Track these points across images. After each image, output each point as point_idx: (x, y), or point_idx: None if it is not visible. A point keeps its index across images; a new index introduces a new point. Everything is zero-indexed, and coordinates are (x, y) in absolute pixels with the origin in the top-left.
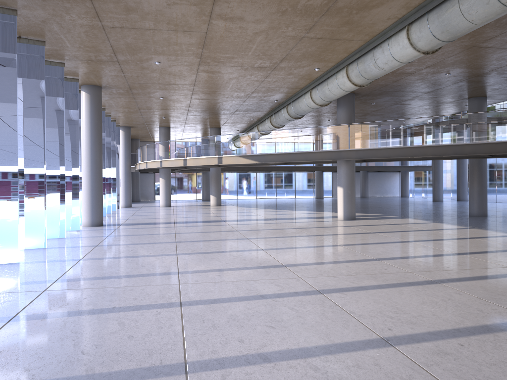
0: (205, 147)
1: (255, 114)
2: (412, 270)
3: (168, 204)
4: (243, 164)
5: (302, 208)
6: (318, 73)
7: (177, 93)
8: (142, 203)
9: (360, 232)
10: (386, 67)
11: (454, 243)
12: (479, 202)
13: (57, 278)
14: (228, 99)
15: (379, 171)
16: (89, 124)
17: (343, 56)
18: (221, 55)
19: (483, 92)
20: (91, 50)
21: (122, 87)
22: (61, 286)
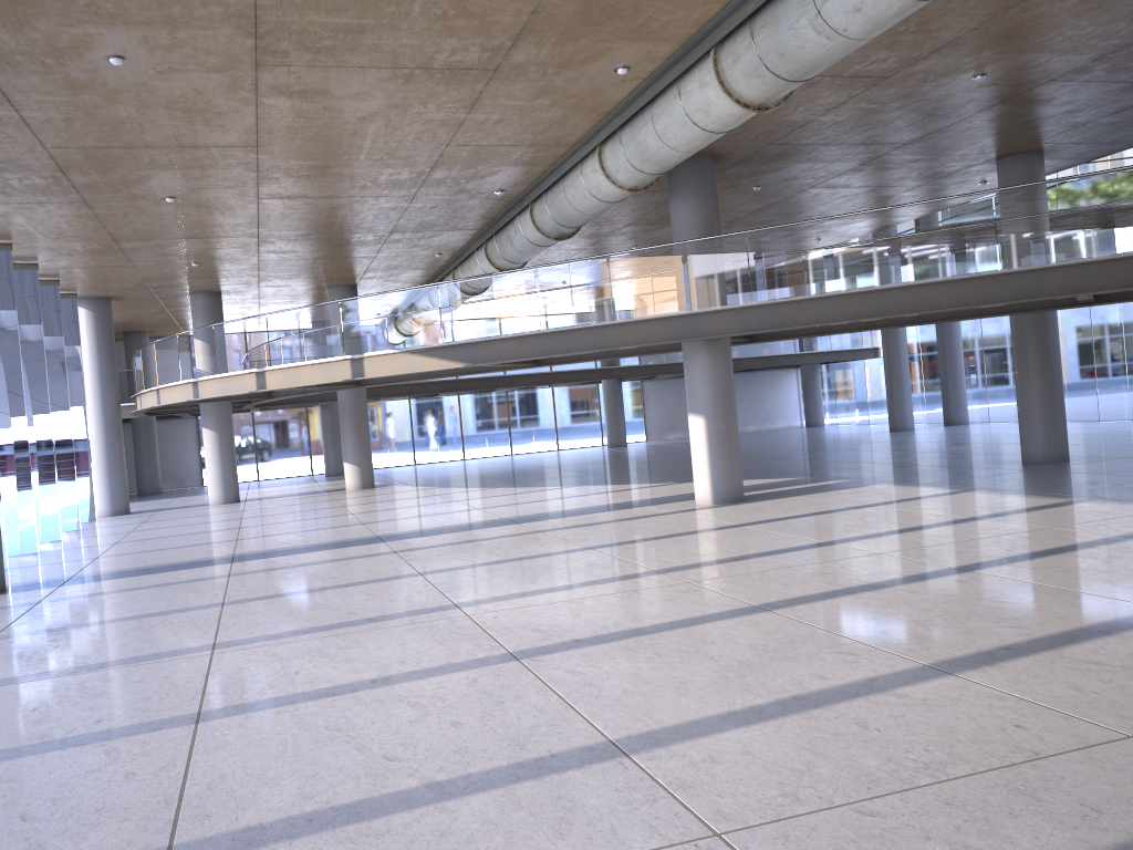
0: (314, 334)
1: (444, 239)
2: (1126, 722)
3: (232, 496)
4: (423, 375)
5: (587, 477)
6: (624, 88)
7: (213, 181)
8: (166, 498)
9: (789, 544)
10: (856, 25)
11: (1105, 562)
12: (1047, 426)
13: None
14: (365, 194)
15: (751, 369)
16: None
17: (707, 14)
18: (321, 21)
19: (1043, 136)
20: None
21: (34, 165)
22: None
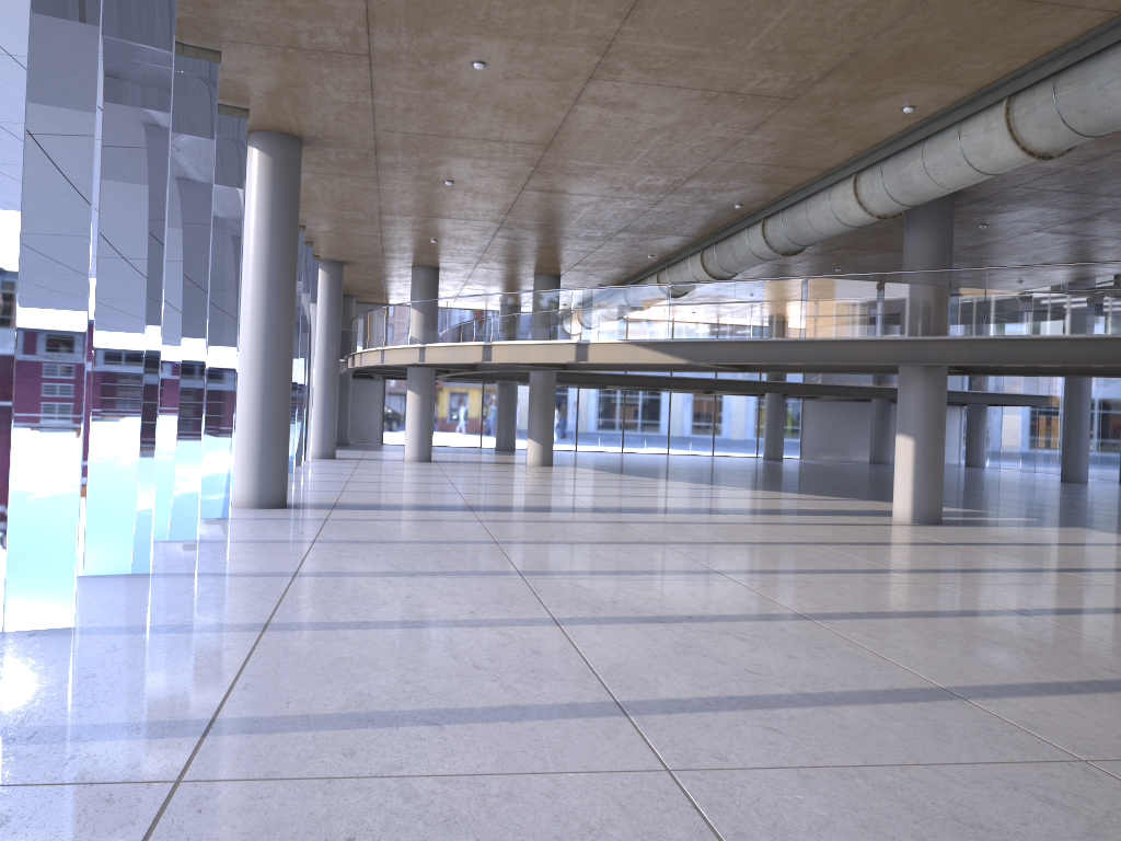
0: (544, 317)
1: (664, 243)
2: None
3: (425, 455)
4: (628, 366)
5: (763, 484)
6: (901, 125)
7: (493, 171)
8: (357, 450)
9: (1014, 566)
10: None
11: None
12: None
13: (213, 714)
14: (616, 195)
15: None
16: (267, 237)
17: (1011, 67)
18: (665, 47)
19: None
20: (306, 11)
21: (357, 143)
22: (235, 756)
